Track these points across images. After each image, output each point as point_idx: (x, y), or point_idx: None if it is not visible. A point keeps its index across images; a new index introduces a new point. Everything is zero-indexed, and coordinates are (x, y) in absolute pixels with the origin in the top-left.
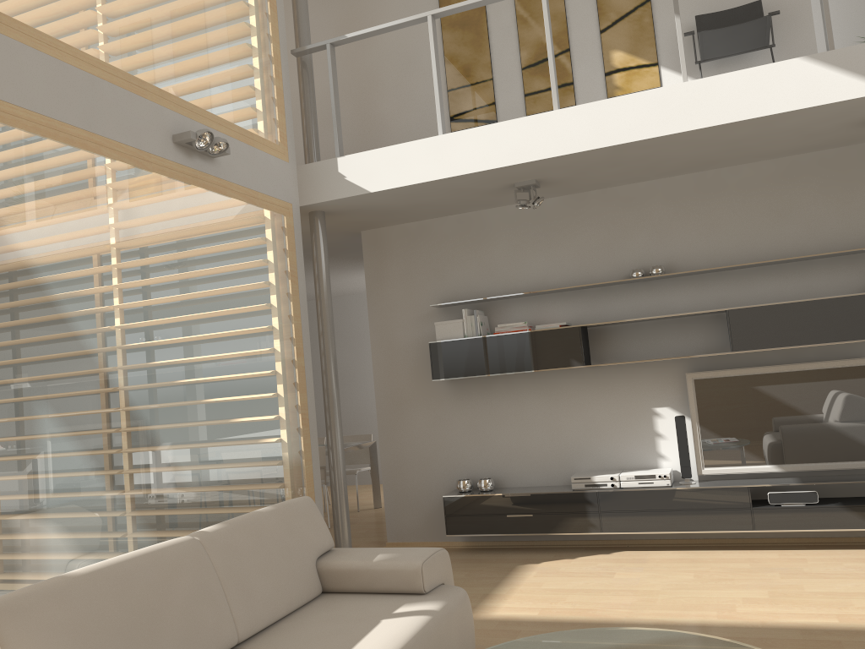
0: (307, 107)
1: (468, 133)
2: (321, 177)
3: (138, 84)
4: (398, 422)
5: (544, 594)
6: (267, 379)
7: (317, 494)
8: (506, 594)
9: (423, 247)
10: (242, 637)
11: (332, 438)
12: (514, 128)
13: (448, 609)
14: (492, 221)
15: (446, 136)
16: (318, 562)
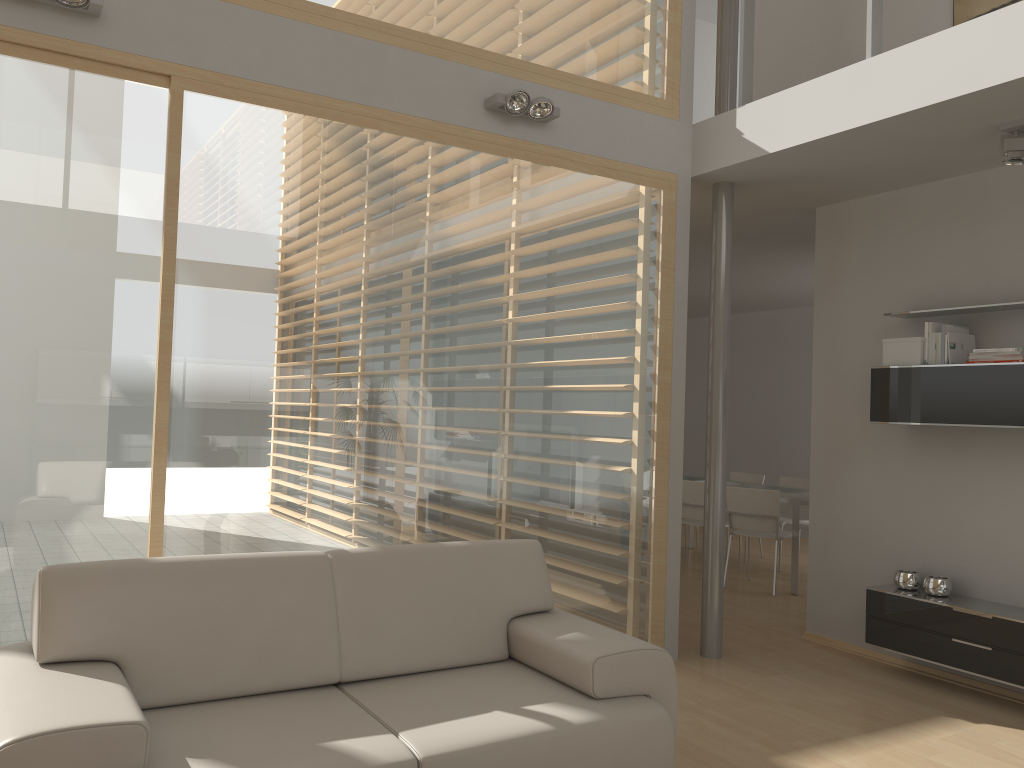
0: (723, 44)
1: (902, 53)
2: (716, 136)
3: (439, 45)
4: (835, 473)
5: (918, 767)
6: (602, 393)
7: (671, 546)
8: (864, 748)
9: (894, 229)
10: (347, 677)
11: (709, 479)
12: (971, 35)
13: (599, 728)
14: (999, 188)
15: (872, 61)
16: (513, 621)
